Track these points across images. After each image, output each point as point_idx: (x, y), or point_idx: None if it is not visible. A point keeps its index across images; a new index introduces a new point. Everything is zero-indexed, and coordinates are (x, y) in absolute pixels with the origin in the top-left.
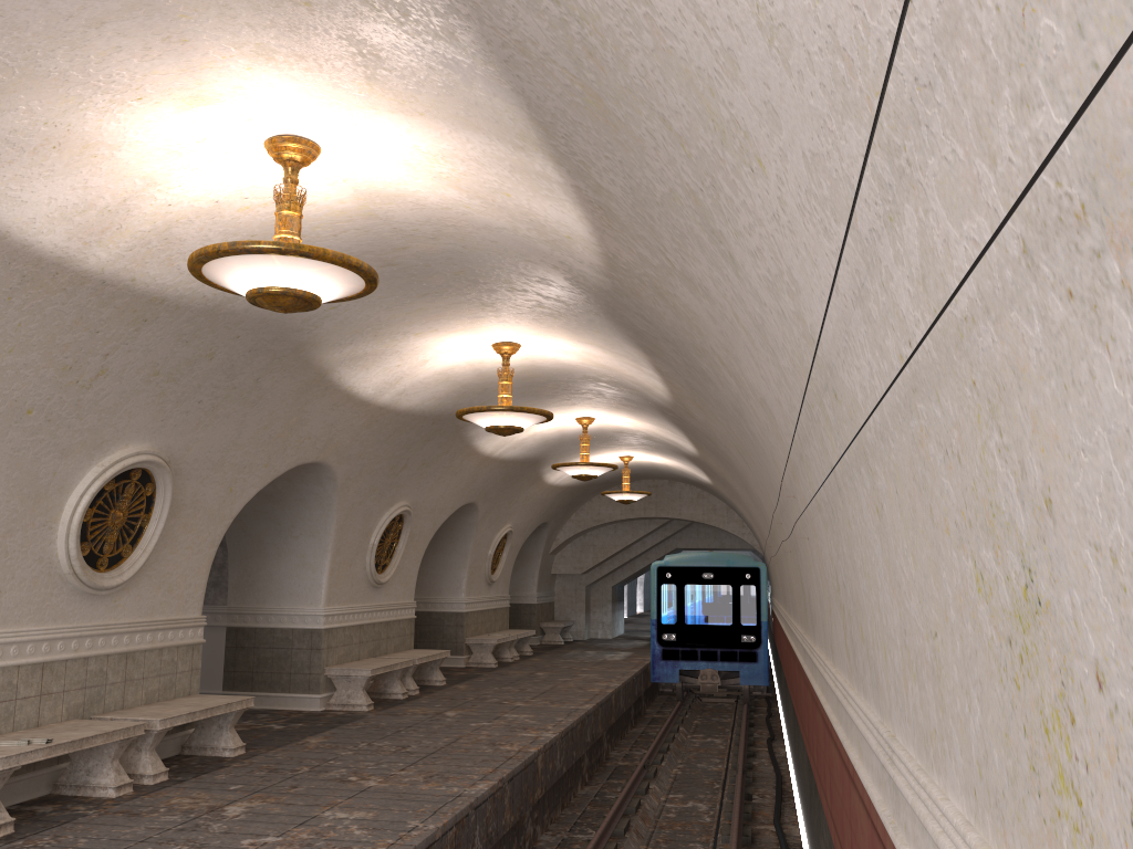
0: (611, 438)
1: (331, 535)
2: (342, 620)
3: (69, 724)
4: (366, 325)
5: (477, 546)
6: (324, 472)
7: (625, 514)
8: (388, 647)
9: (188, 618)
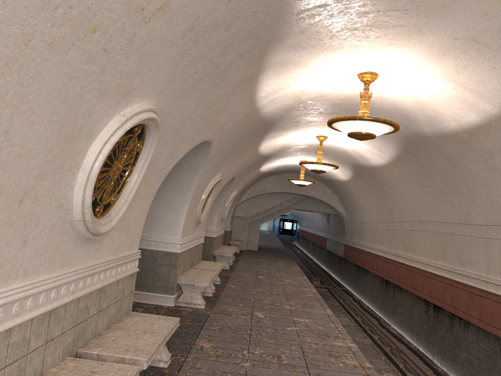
0: (314, 150)
1: (191, 192)
2: (185, 246)
3: (70, 370)
4: (320, 33)
5: (224, 201)
6: (204, 149)
7: (279, 190)
8: (195, 260)
9: (133, 253)
